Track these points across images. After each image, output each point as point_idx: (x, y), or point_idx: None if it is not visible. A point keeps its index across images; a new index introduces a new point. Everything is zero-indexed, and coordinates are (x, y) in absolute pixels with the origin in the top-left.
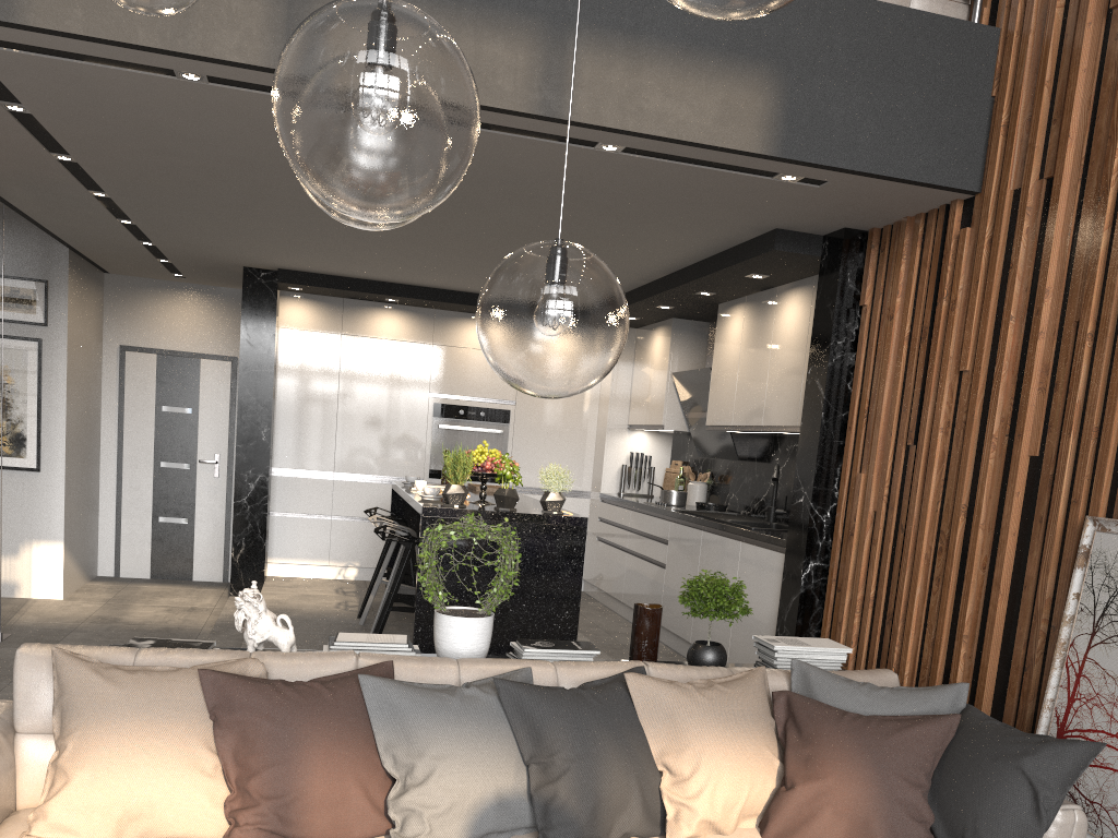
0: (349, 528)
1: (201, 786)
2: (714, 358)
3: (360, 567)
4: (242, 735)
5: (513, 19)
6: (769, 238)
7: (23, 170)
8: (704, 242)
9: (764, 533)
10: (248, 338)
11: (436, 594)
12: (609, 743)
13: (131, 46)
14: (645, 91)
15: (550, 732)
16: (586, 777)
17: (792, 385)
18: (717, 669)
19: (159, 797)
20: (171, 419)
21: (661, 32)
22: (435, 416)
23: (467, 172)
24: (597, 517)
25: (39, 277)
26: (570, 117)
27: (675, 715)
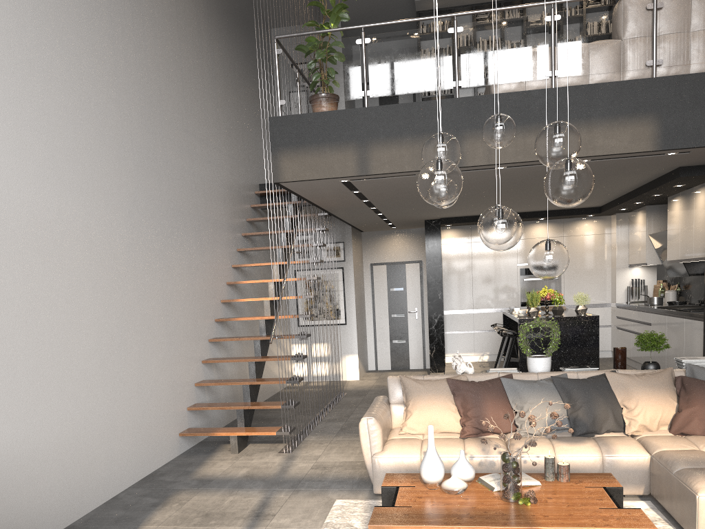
0: (483, 336)
1: (451, 415)
2: (668, 225)
3: (490, 355)
4: (463, 398)
5: (537, 126)
6: (676, 171)
7: (348, 206)
8: (646, 176)
9: (695, 312)
10: (429, 252)
11: (526, 350)
12: (598, 396)
13: (403, 172)
14: (595, 138)
15: (574, 393)
16: (589, 408)
17: (704, 236)
18: (650, 370)
19: (439, 418)
20: (394, 294)
21: (600, 114)
22: (521, 275)
23: (525, 177)
24: (615, 316)
25: (340, 241)
26: (547, 207)
27: (626, 386)
